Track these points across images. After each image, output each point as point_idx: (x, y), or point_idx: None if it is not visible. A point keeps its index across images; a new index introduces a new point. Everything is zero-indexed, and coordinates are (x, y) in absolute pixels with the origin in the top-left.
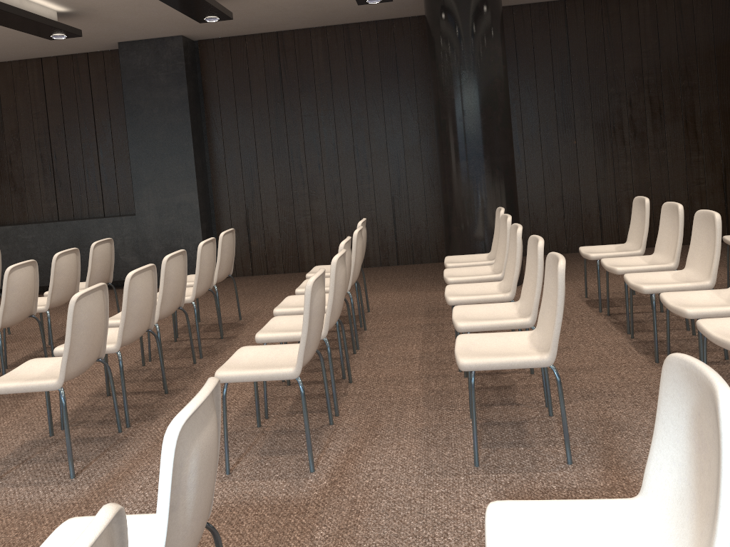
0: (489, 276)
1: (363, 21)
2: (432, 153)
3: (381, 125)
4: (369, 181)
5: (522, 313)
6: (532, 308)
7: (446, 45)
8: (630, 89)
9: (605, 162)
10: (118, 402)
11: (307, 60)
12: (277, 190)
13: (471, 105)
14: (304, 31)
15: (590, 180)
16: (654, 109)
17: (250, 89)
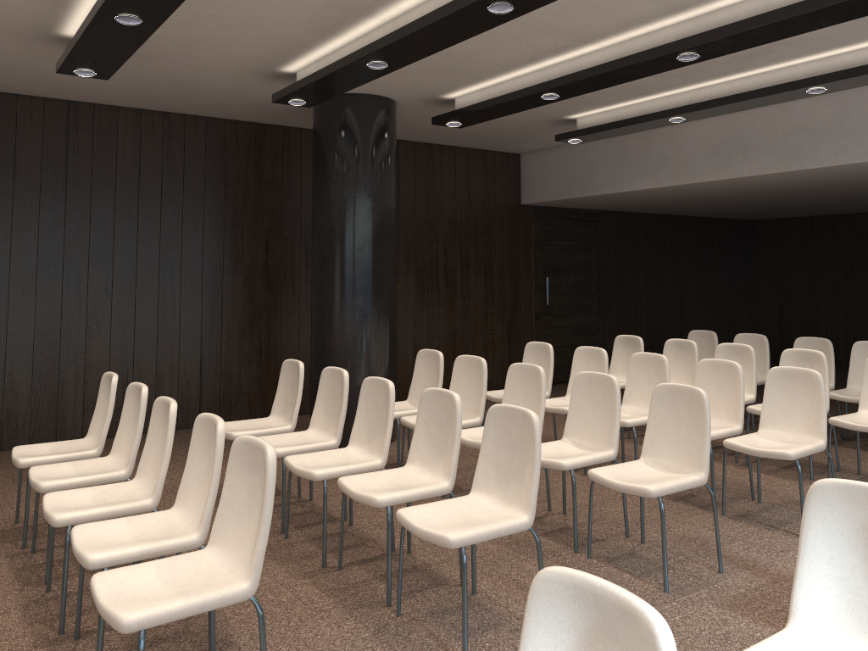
0: (469, 421)
1: (193, 113)
2: (256, 285)
3: (198, 245)
4: (175, 315)
5: (586, 448)
6: (615, 440)
7: (351, 167)
8: (446, 237)
9: (422, 308)
10: (117, 641)
11: (109, 147)
12: (37, 322)
13: (373, 236)
14: (109, 109)
15: (409, 326)
16: (463, 259)
17: (13, 171)
